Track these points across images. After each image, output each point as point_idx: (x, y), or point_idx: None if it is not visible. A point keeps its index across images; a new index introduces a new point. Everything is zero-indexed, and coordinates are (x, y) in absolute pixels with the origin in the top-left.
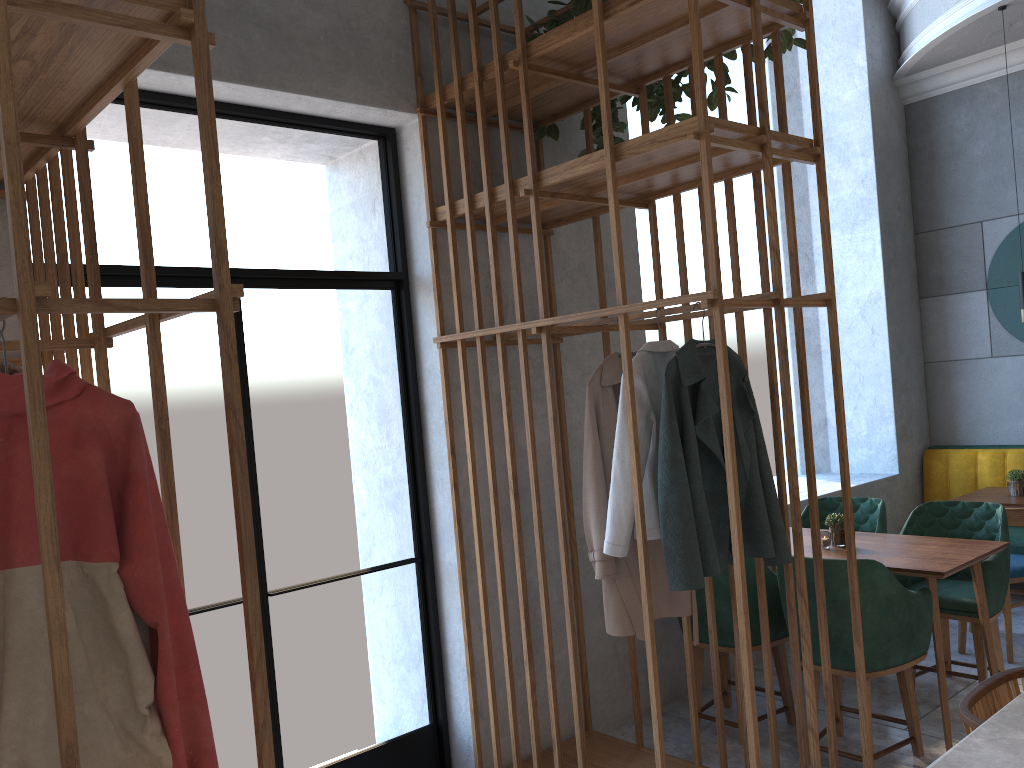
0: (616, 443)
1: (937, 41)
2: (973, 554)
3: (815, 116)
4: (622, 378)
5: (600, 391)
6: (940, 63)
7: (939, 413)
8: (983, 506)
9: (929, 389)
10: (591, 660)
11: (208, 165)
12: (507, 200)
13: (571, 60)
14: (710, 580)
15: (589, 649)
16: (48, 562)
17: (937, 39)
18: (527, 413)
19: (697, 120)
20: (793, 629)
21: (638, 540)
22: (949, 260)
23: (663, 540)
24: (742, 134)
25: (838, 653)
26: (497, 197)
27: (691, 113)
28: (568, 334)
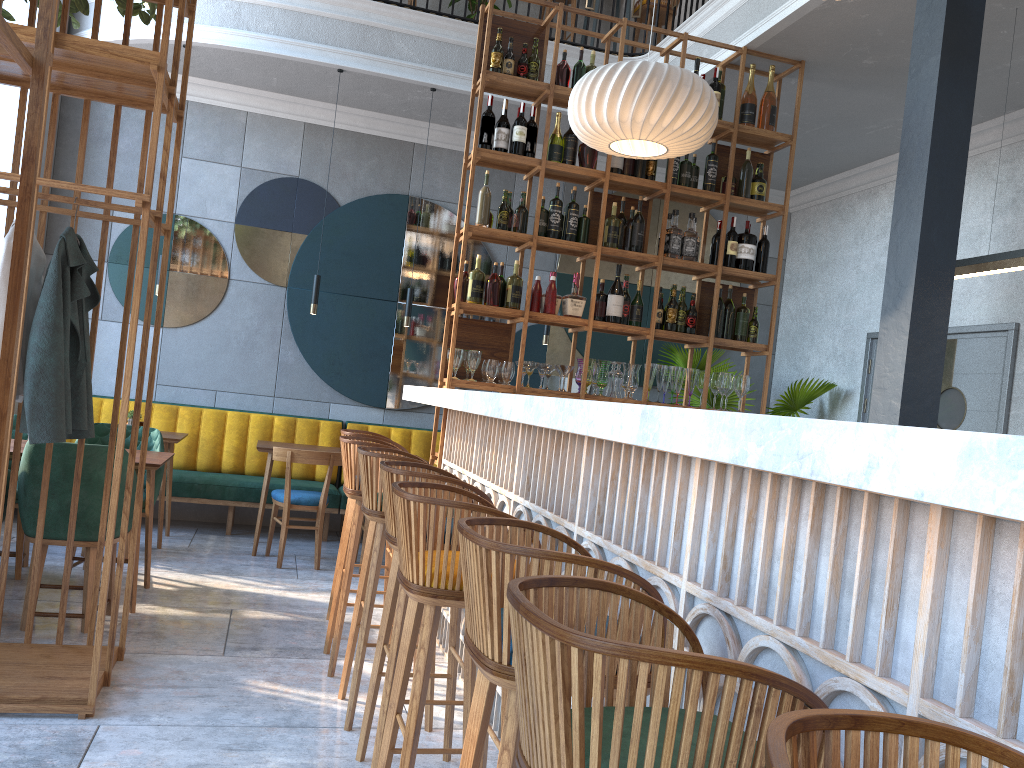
0: None
1: None
2: (163, 457)
3: (184, 87)
4: (6, 243)
5: None
6: None
7: None
8: (140, 429)
9: None
10: None
11: None
12: None
13: None
14: None
15: None
16: None
17: None
18: None
19: (160, 56)
20: (77, 496)
21: None
22: (80, 228)
23: (32, 398)
24: (165, 80)
25: (80, 526)
26: None
27: (60, 25)
28: None
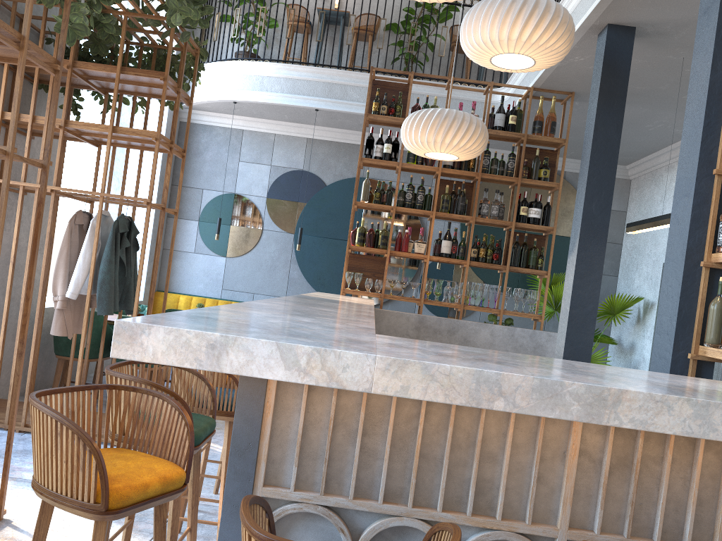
0: (83, 250)
1: (205, 102)
2: None
3: (186, 141)
4: (91, 222)
5: (74, 225)
6: (201, 110)
7: (165, 275)
8: None
9: (163, 262)
10: (3, 362)
11: (53, 119)
12: (45, 125)
13: (88, 73)
14: (93, 321)
15: (3, 356)
16: (0, 240)
17: (205, 101)
18: (33, 227)
19: (157, 133)
20: None
21: (88, 292)
22: (185, 202)
23: (99, 294)
24: (166, 142)
25: None
26: (37, 121)
27: (131, 115)
28: (34, 192)
